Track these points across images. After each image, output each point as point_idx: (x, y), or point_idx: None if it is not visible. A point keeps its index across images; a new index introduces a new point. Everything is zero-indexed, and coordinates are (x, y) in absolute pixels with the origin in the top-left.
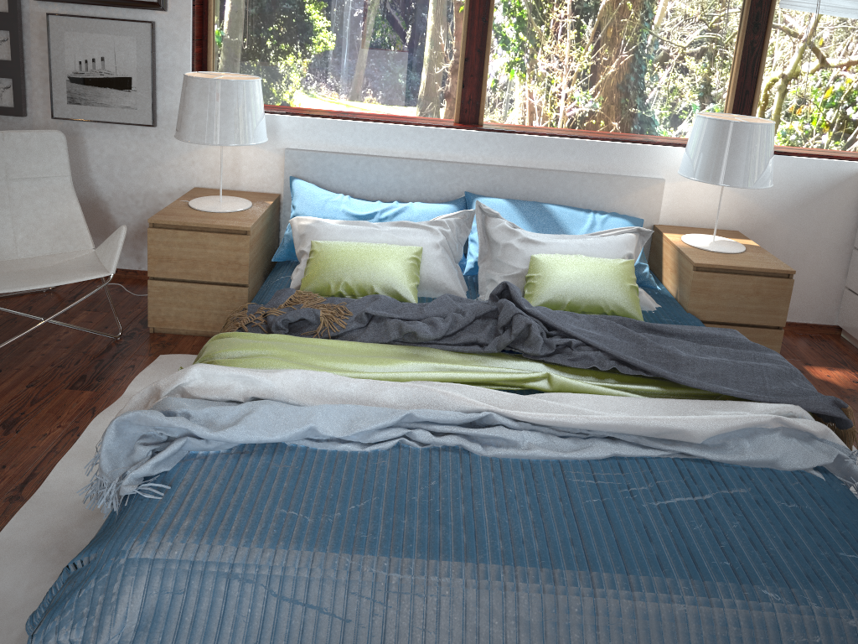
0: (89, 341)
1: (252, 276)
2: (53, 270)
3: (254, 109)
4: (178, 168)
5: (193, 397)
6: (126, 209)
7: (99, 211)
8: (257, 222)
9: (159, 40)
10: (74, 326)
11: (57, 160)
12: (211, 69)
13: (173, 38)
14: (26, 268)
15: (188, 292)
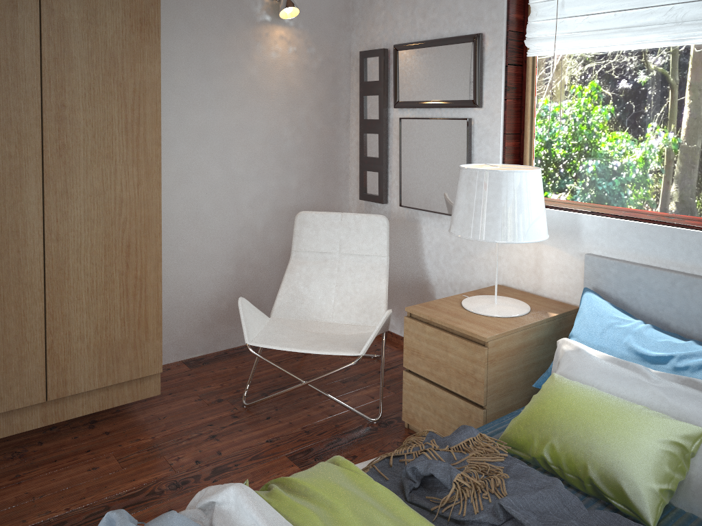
0: (351, 416)
1: (496, 397)
2: (337, 338)
3: (518, 203)
4: (486, 262)
5: (212, 524)
6: (447, 296)
7: (428, 294)
8: (509, 334)
9: (475, 135)
10: (330, 396)
11: (378, 241)
12: (526, 163)
13: (486, 132)
14: (328, 332)
15: (432, 395)
